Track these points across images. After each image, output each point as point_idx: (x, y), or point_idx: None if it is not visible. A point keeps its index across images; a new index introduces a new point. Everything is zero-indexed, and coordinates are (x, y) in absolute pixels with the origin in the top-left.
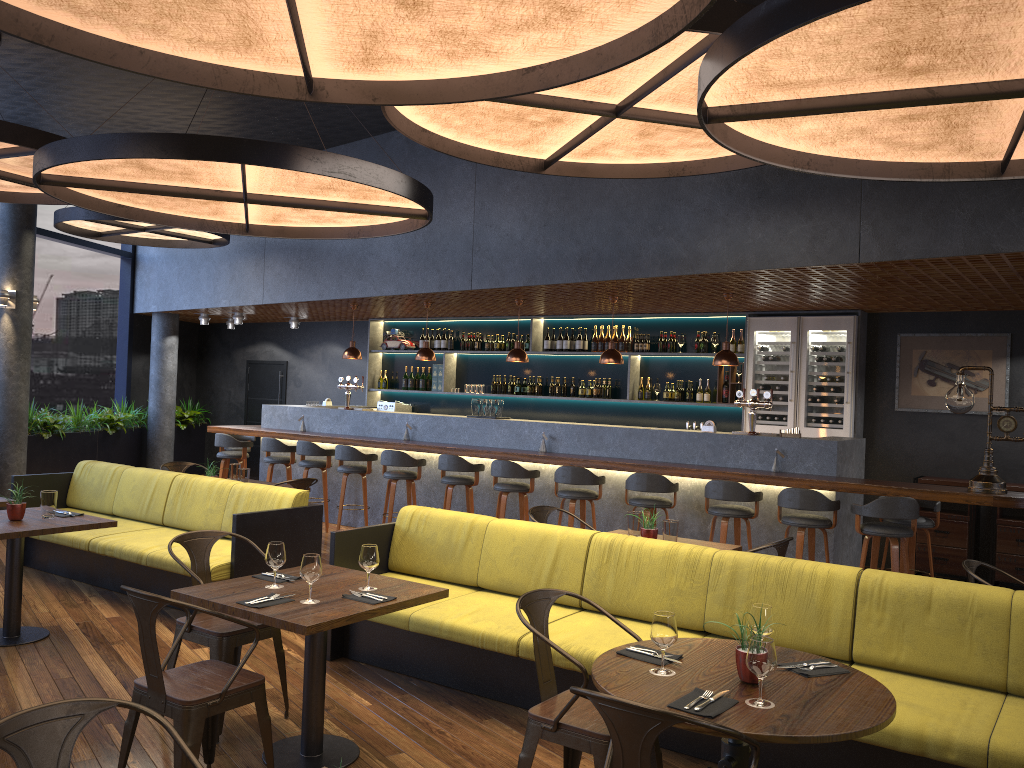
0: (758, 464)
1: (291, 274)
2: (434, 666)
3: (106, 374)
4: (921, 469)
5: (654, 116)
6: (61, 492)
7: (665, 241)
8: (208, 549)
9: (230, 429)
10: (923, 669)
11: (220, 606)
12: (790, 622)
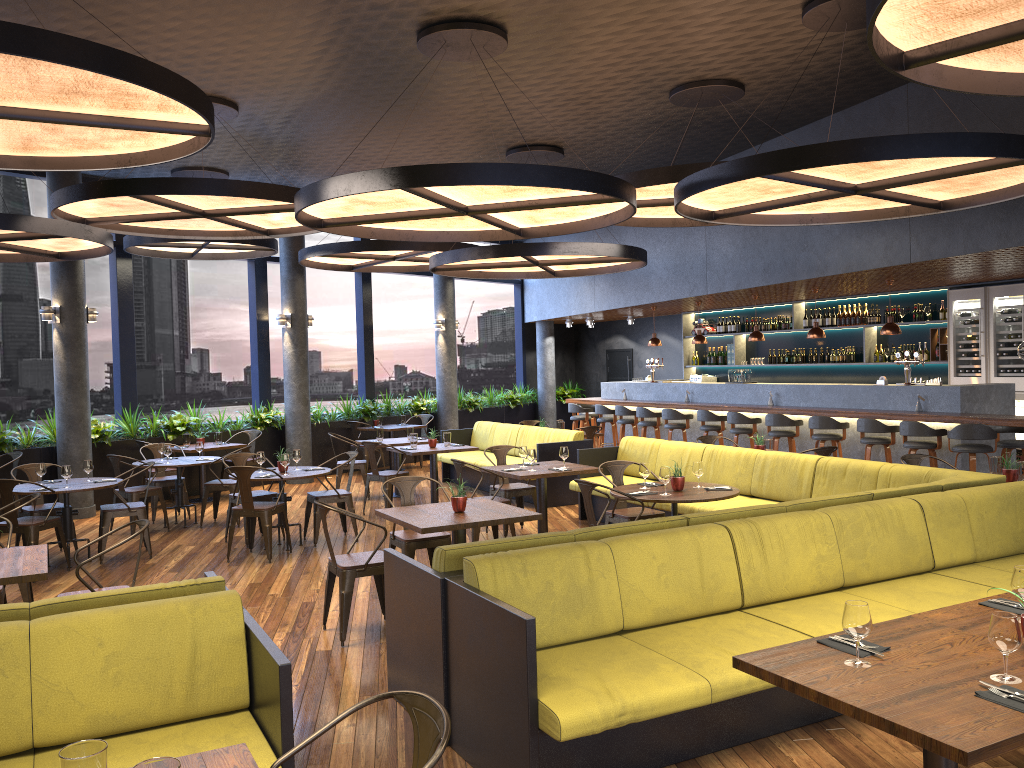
0: (909, 406)
1: (609, 289)
2: None
3: (512, 367)
4: None
5: None
6: (467, 440)
7: (808, 254)
8: (505, 454)
9: (578, 400)
10: None
11: (494, 471)
12: (785, 487)
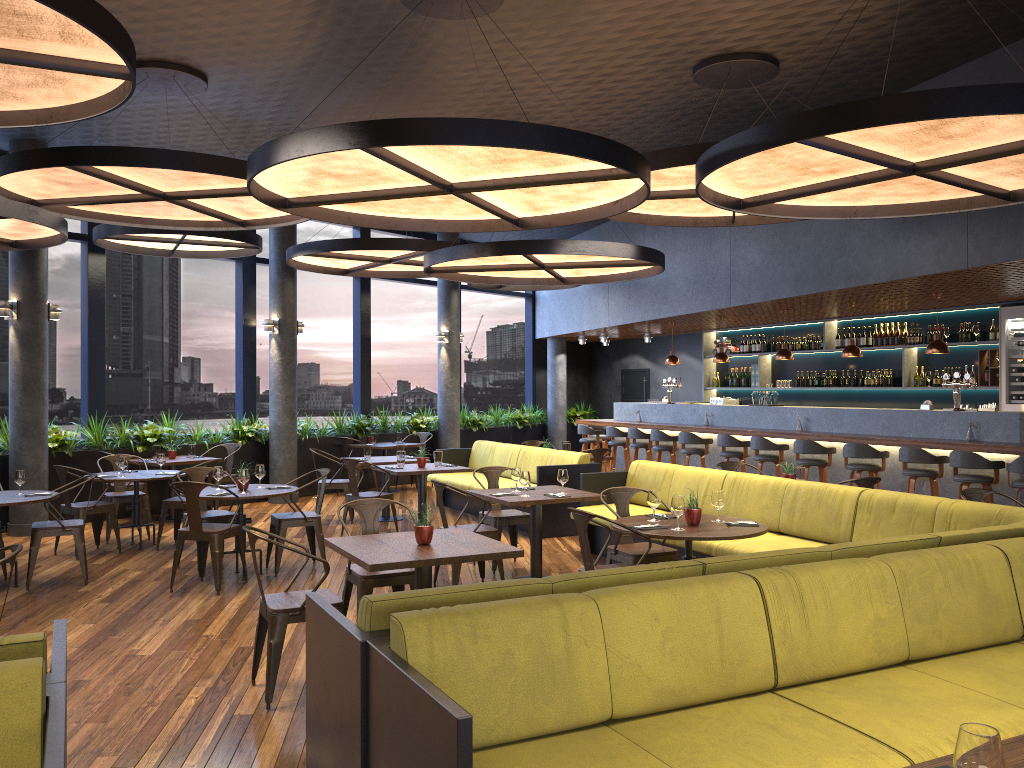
0: (958, 435)
1: (624, 303)
2: None
3: (521, 385)
4: None
5: None
6: (465, 460)
7: (846, 260)
8: (497, 476)
9: (589, 421)
10: None
11: (481, 496)
12: (821, 523)
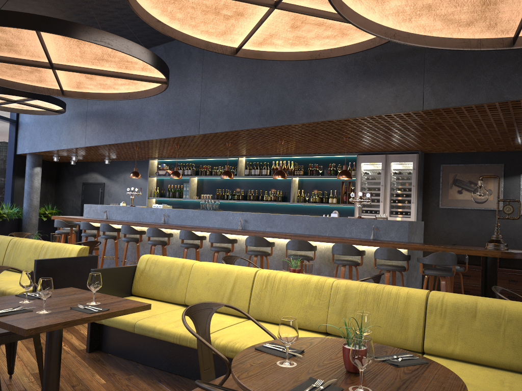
0: (363, 235)
1: (100, 129)
2: (153, 356)
3: (1, 189)
4: (454, 240)
5: (299, 9)
6: None
7: (309, 102)
8: None
9: (64, 217)
10: (472, 358)
11: None
12: (382, 326)
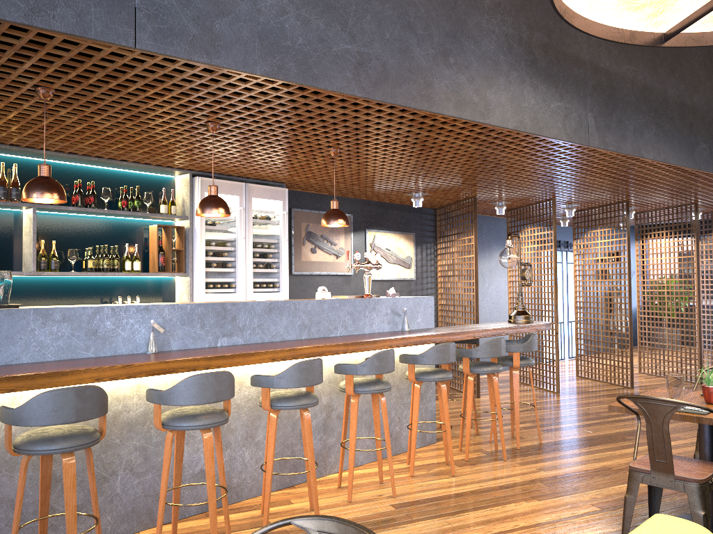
0: (387, 326)
1: None
2: None
3: None
4: None
5: None
6: None
7: (457, 78)
8: None
9: None
10: None
11: None
12: None
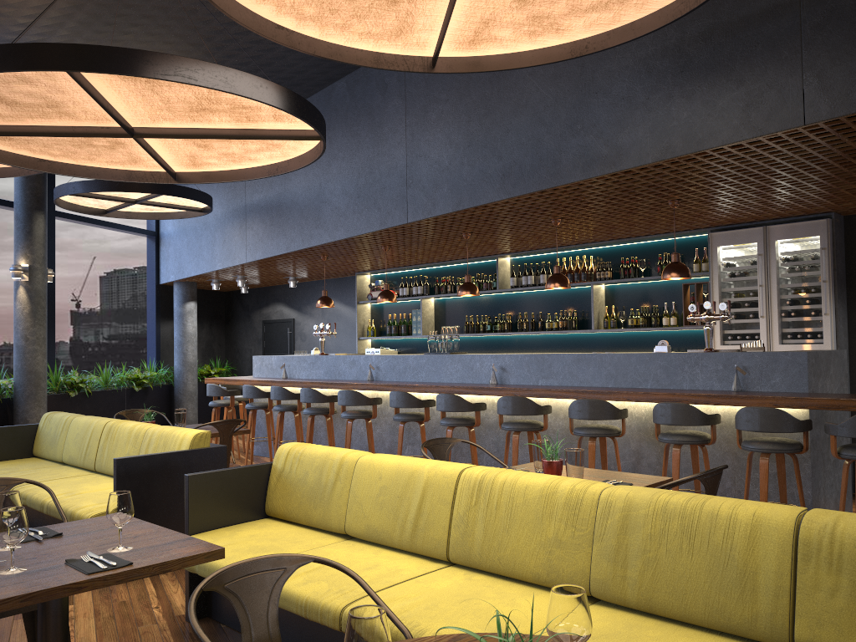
0: (717, 384)
1: (265, 232)
2: (284, 633)
3: (144, 340)
4: None
5: None
6: (27, 443)
7: (585, 140)
8: None
9: (221, 380)
10: None
11: None
12: (702, 588)
